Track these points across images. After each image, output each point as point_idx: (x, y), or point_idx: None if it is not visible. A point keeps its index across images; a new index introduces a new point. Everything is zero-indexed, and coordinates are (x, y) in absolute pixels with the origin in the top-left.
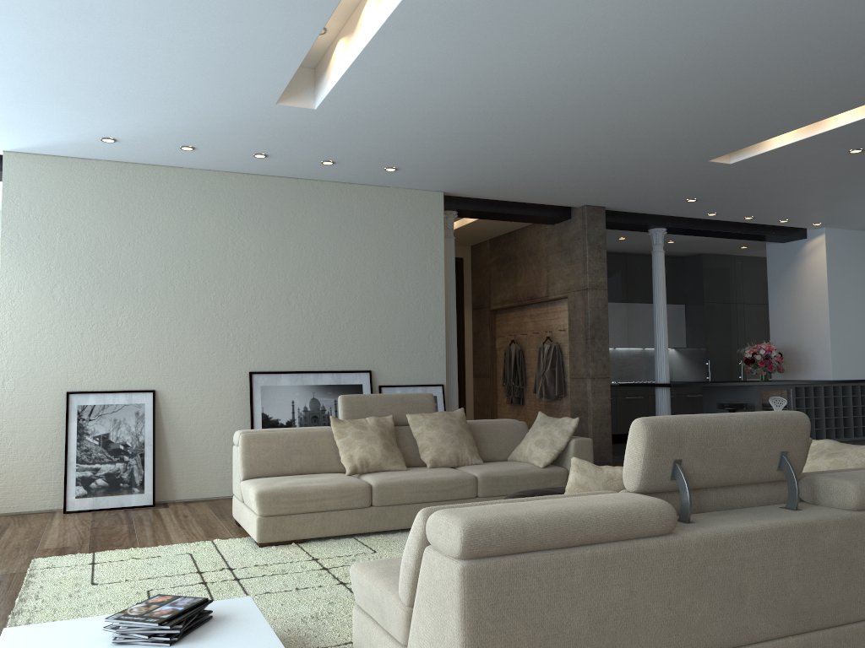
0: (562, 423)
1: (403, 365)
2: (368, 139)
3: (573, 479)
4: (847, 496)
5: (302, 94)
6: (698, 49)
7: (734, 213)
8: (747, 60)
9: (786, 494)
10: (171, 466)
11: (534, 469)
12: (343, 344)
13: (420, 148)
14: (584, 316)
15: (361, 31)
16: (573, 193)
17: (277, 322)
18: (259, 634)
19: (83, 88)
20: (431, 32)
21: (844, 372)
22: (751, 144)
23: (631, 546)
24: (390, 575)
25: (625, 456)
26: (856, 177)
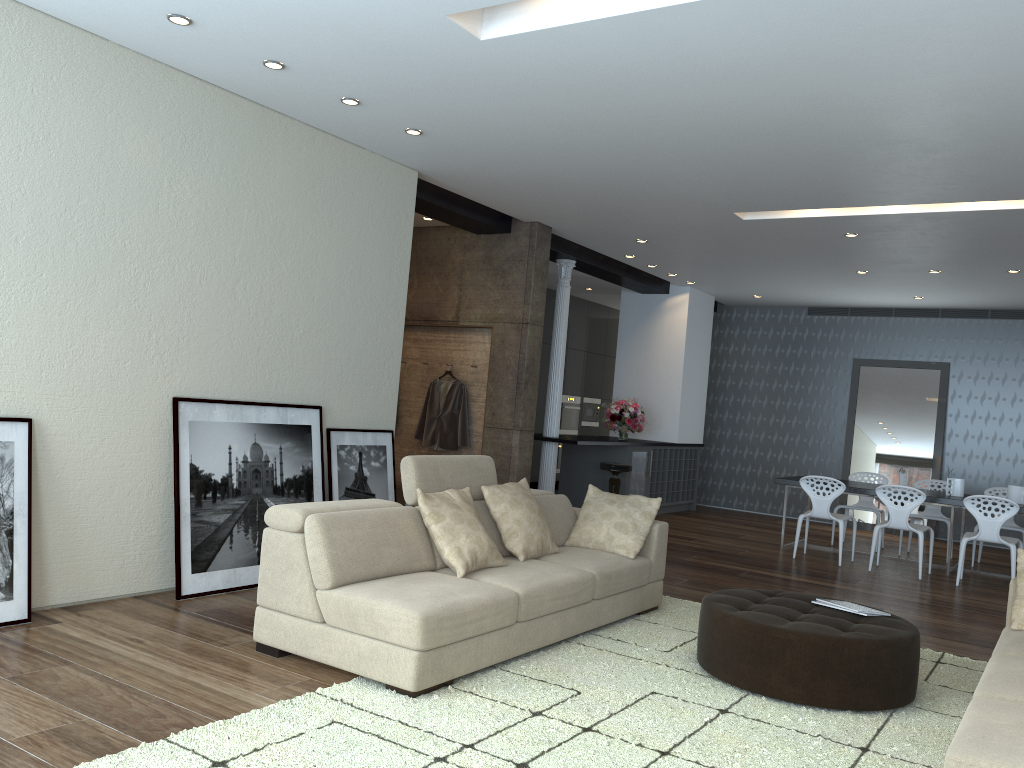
0: (639, 504)
1: (355, 402)
2: (464, 93)
3: None
4: None
5: (471, 11)
6: (946, 122)
7: (649, 259)
8: (954, 143)
9: None
10: (45, 549)
11: (626, 561)
12: (293, 366)
13: (501, 121)
14: (518, 355)
15: None
16: (551, 208)
17: (217, 323)
18: None
19: None
20: (796, 15)
21: (684, 435)
22: (796, 209)
23: None
24: None
25: None
26: (802, 254)
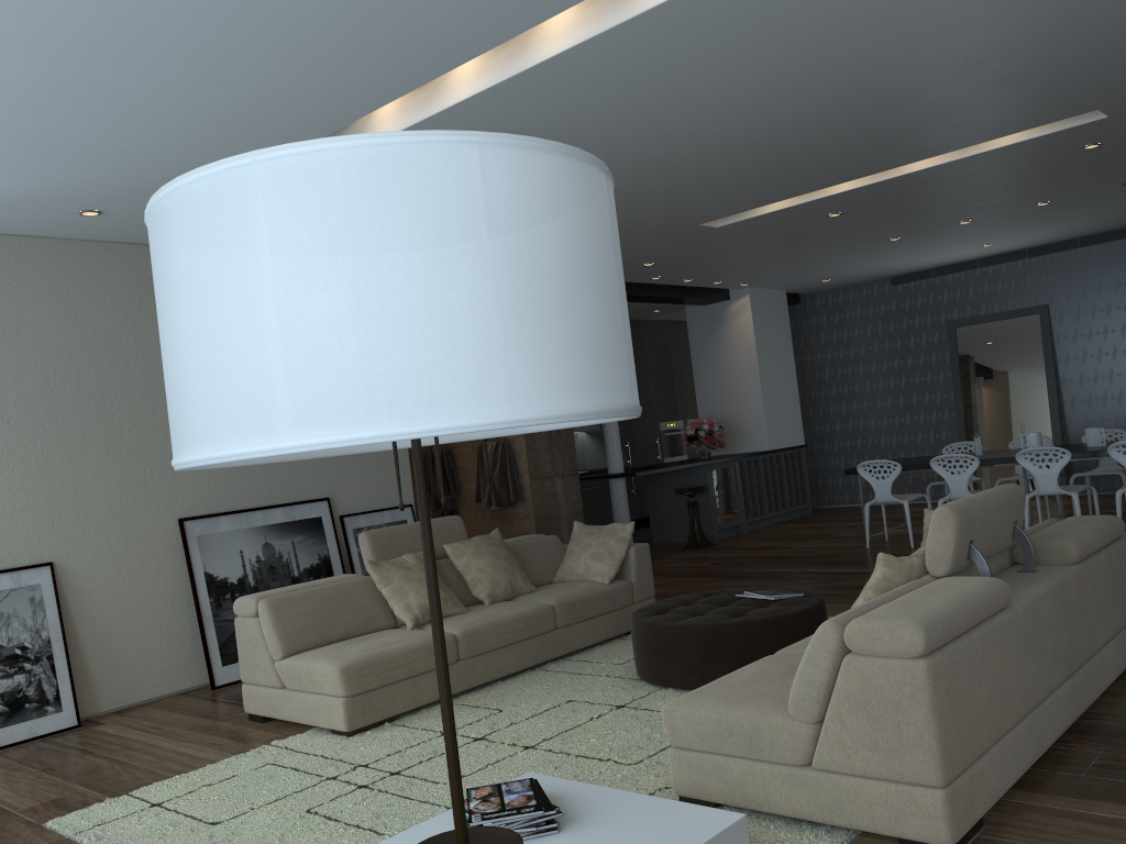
0: (615, 531)
1: (364, 486)
2: None
3: (881, 574)
4: (1068, 553)
5: None
6: (781, 121)
7: (678, 276)
8: (813, 132)
9: (1006, 560)
10: (88, 666)
11: (601, 587)
12: (292, 467)
13: None
14: None
15: (447, 84)
16: None
17: None
18: (626, 798)
19: (17, 135)
20: (544, 93)
21: (777, 441)
22: (751, 209)
23: (996, 622)
24: (740, 703)
25: (929, 544)
26: (814, 239)
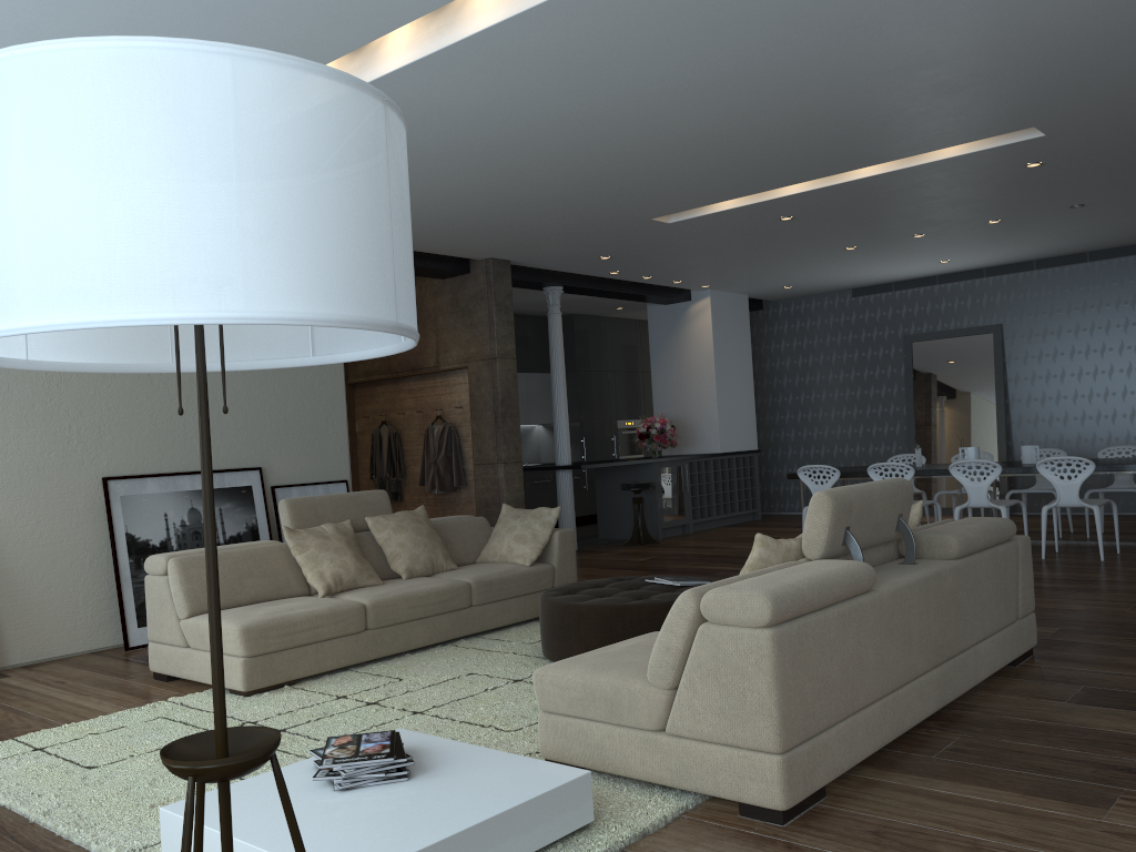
0: (540, 515)
1: (299, 459)
2: None
3: (758, 554)
4: (949, 547)
5: None
6: (719, 115)
7: (636, 272)
8: (753, 130)
9: (892, 553)
10: None
11: (521, 568)
12: (224, 434)
13: None
14: (492, 391)
15: (381, 53)
16: (487, 244)
17: (137, 408)
18: (483, 754)
19: None
20: (476, 68)
21: (729, 444)
22: (701, 206)
23: (856, 602)
24: (606, 669)
25: (806, 528)
26: (769, 242)
